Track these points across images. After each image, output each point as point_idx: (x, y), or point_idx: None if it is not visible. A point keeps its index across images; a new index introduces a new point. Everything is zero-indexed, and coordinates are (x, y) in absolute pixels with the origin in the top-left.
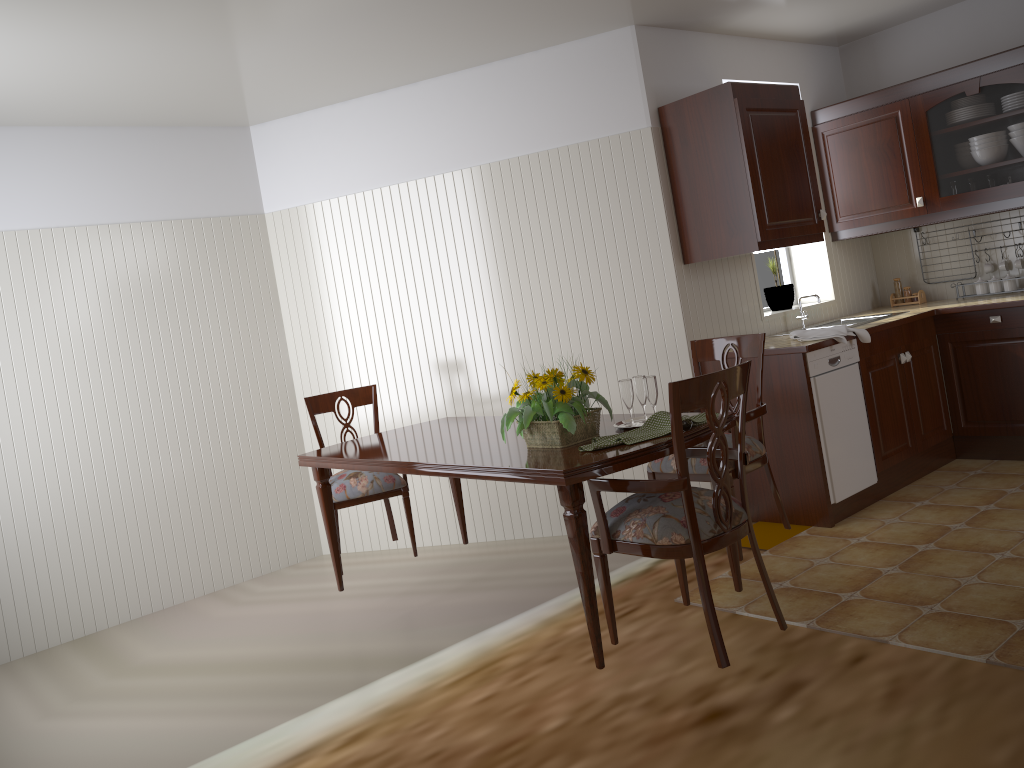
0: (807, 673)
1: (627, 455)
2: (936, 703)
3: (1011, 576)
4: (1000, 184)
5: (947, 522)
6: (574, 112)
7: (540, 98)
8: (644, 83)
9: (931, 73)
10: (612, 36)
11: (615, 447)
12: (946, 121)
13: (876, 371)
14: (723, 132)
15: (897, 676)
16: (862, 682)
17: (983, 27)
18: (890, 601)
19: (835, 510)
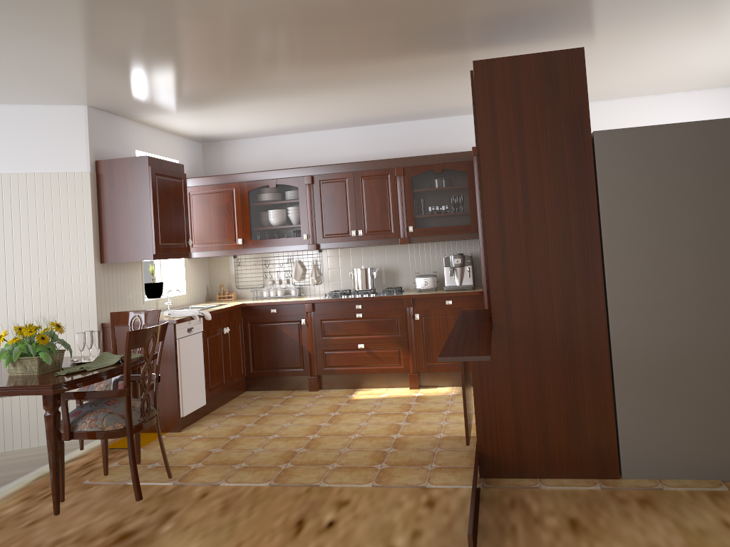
0: (177, 506)
1: (91, 376)
2: (247, 507)
3: (278, 445)
4: (282, 237)
5: (244, 423)
6: (35, 151)
7: (9, 137)
8: (89, 143)
9: (251, 170)
10: (70, 109)
11: (80, 372)
12: (258, 199)
13: (211, 337)
14: (139, 184)
15: (226, 499)
16: (208, 505)
17: (279, 152)
18: (218, 465)
19: (182, 421)
